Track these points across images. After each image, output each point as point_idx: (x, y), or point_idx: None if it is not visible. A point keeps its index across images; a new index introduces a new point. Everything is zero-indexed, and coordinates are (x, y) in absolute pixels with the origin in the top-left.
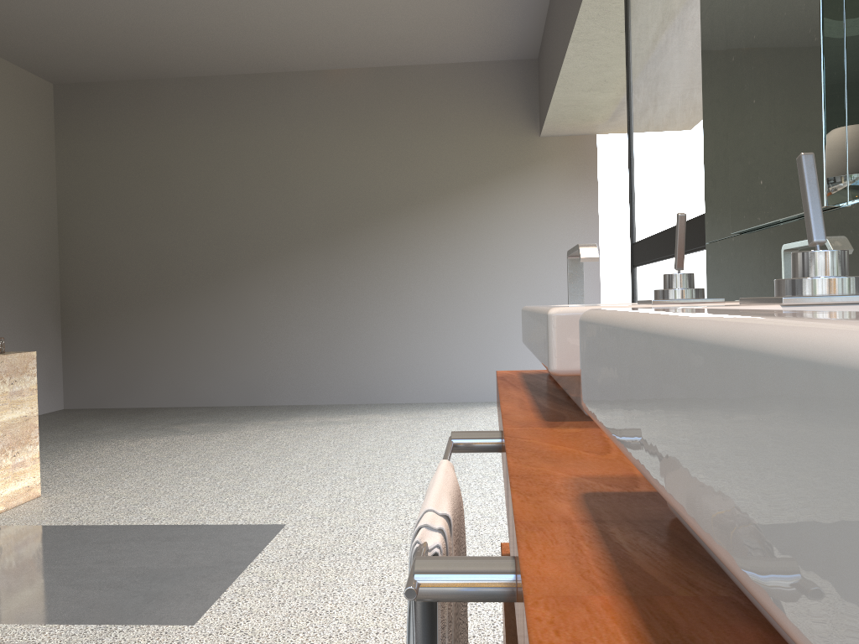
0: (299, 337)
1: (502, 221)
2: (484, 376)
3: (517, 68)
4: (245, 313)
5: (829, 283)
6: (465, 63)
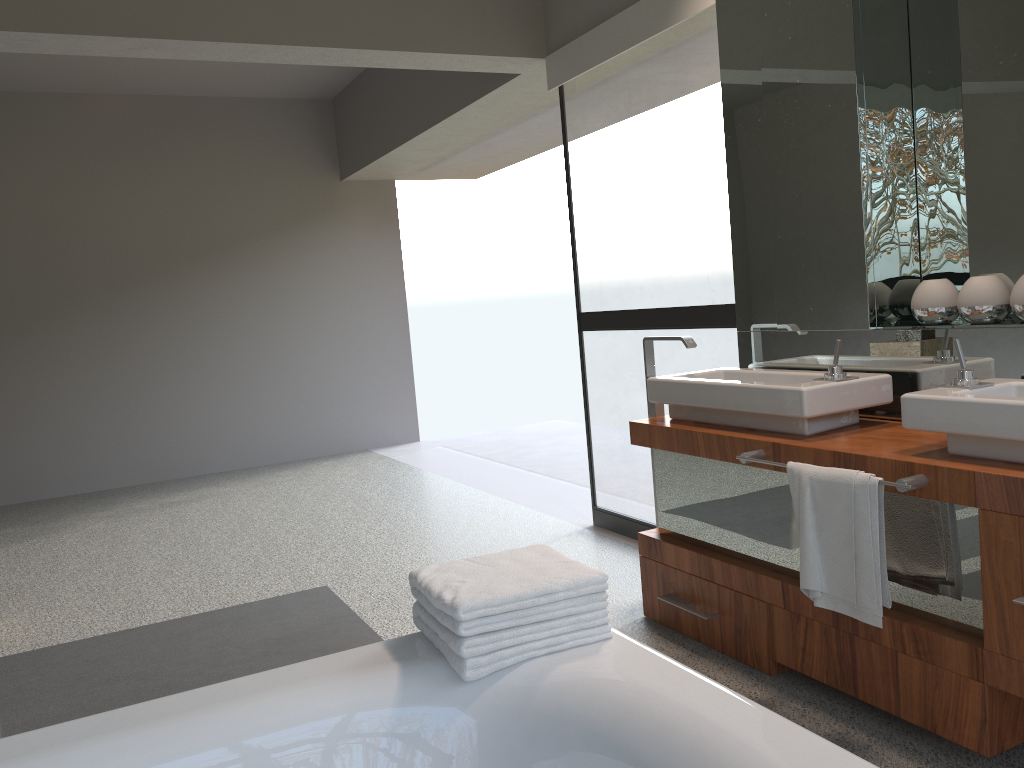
0: (81, 413)
1: (309, 269)
2: (303, 432)
3: (312, 108)
4: (3, 390)
5: (974, 381)
6: (256, 98)
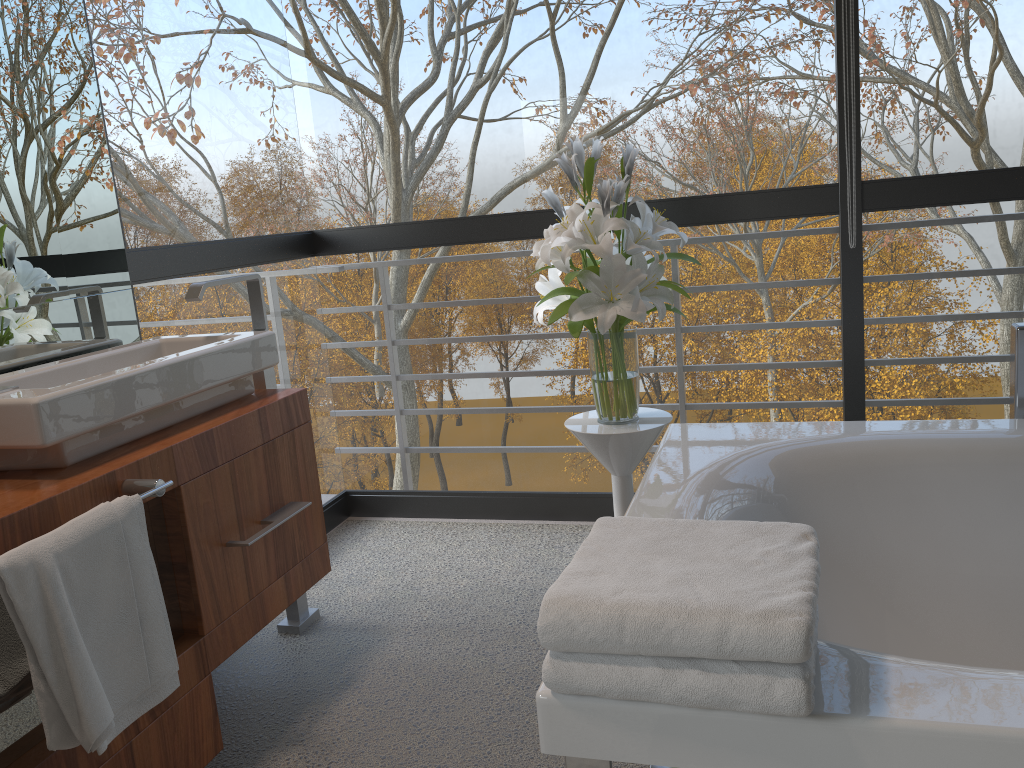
0: None
1: None
2: None
3: None
4: None
5: None
6: None
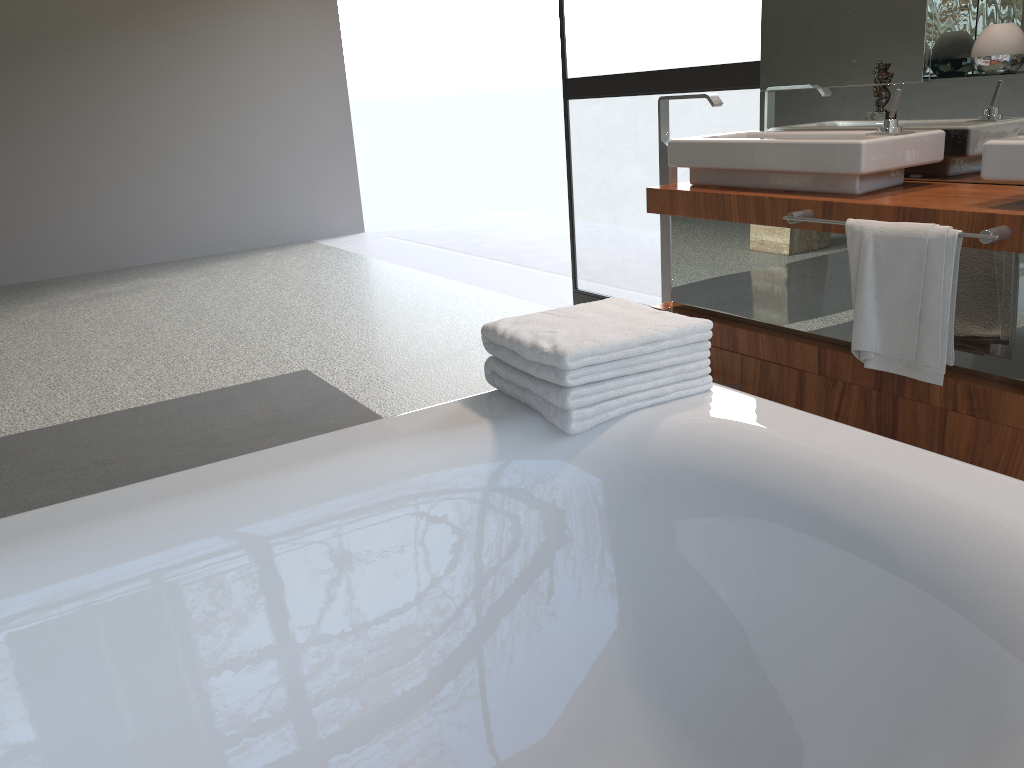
0: None
1: (237, 37)
2: (240, 221)
3: None
4: None
5: None
6: None
